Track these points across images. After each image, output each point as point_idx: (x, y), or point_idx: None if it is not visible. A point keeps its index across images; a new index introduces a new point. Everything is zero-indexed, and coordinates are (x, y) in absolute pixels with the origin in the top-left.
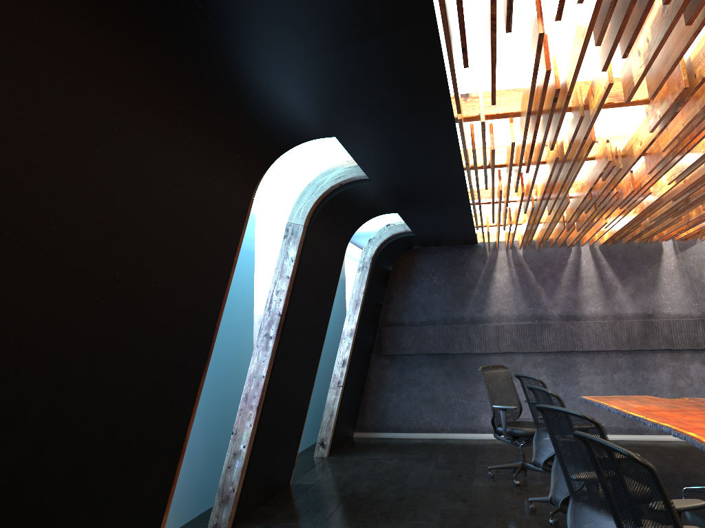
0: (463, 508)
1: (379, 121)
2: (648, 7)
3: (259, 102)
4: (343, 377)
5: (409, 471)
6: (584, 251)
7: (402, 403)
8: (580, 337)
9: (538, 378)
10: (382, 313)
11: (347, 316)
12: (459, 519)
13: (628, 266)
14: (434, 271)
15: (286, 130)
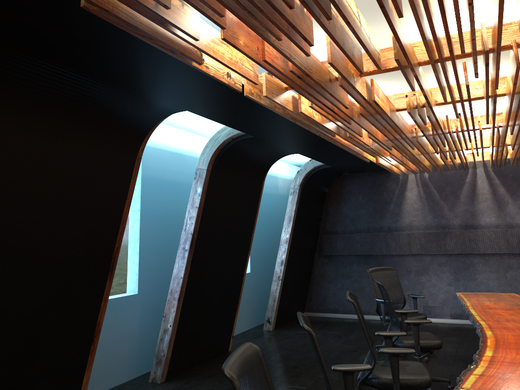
0: (335, 377)
1: (205, 99)
2: (280, 13)
3: (104, 95)
4: (282, 273)
5: (320, 345)
6: (479, 172)
7: (338, 291)
8: (476, 242)
9: (379, 282)
10: (321, 224)
11: (283, 228)
12: (324, 386)
13: (518, 184)
14: (359, 192)
15: (145, 110)
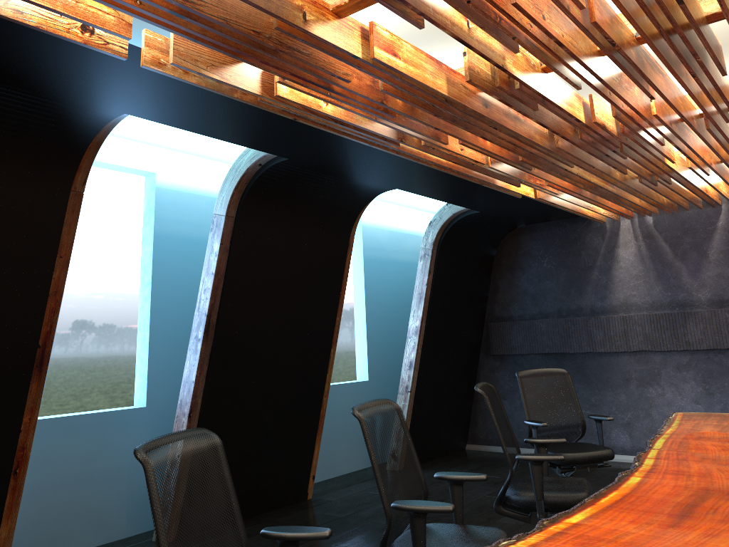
0: None
1: (123, 87)
2: None
3: None
4: (411, 381)
5: None
6: None
7: (516, 412)
8: None
9: (476, 388)
10: (488, 306)
11: (411, 312)
12: None
13: None
14: (543, 252)
15: (54, 115)
